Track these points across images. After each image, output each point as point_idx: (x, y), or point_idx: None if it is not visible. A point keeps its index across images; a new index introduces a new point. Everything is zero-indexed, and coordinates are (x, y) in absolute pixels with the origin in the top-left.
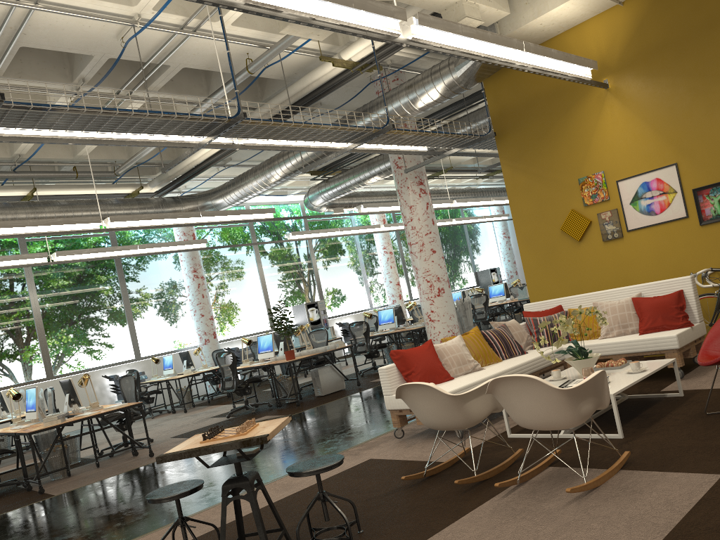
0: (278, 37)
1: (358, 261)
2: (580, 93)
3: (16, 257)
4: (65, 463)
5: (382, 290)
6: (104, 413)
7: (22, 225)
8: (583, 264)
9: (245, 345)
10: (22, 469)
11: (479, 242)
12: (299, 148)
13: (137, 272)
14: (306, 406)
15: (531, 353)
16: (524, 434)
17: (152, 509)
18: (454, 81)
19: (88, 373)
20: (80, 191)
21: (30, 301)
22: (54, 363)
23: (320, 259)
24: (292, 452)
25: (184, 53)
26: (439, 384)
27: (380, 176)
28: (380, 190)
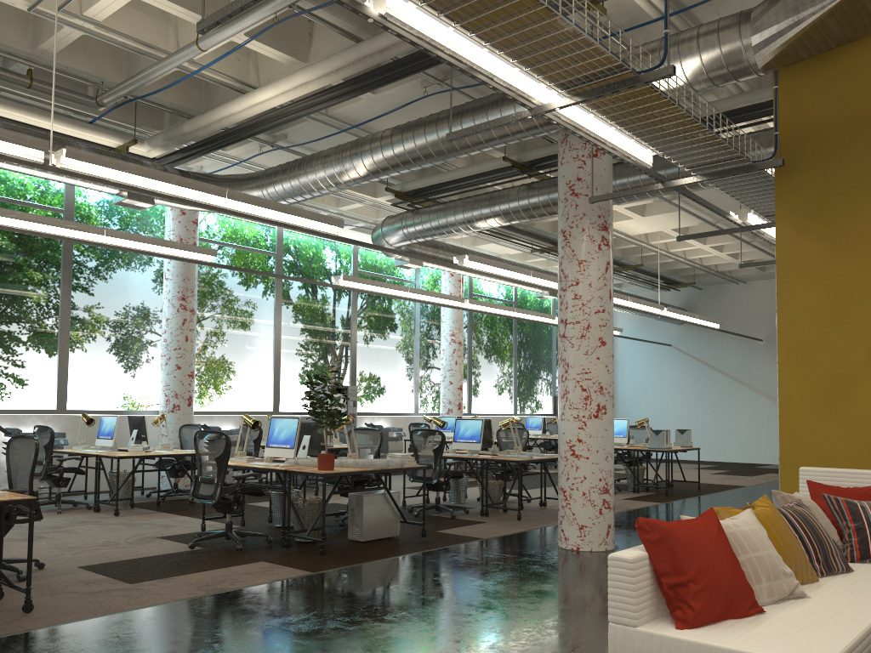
0: None
1: (412, 344)
2: None
3: None
4: None
5: (434, 392)
6: None
7: None
8: None
9: (231, 426)
10: None
11: None
12: (477, 72)
13: (93, 279)
14: (336, 558)
15: (865, 573)
16: None
17: None
18: (742, 53)
19: None
20: (31, 118)
21: None
22: None
23: (364, 328)
24: None
25: None
26: (743, 623)
27: (506, 218)
28: None
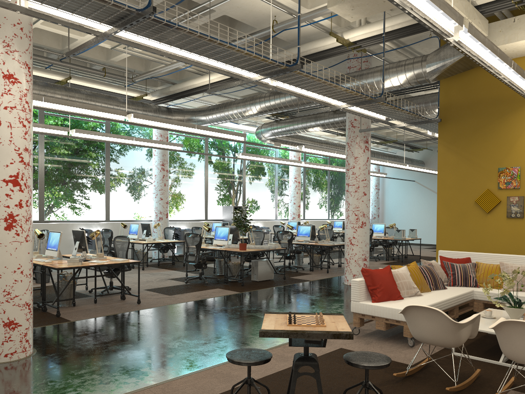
0: (303, 10)
1: (274, 183)
2: (516, 106)
3: (46, 126)
4: (73, 295)
5: (285, 208)
6: (113, 264)
7: (71, 105)
8: (486, 230)
9: (184, 227)
10: (42, 294)
11: None
12: (309, 98)
13: (119, 156)
14: (248, 287)
15: (450, 289)
16: (466, 355)
17: (172, 353)
18: (422, 75)
19: (70, 223)
20: (101, 87)
21: (38, 160)
22: (46, 211)
23: (249, 175)
24: None
25: (231, 4)
26: (394, 301)
27: (323, 127)
28: (301, 135)
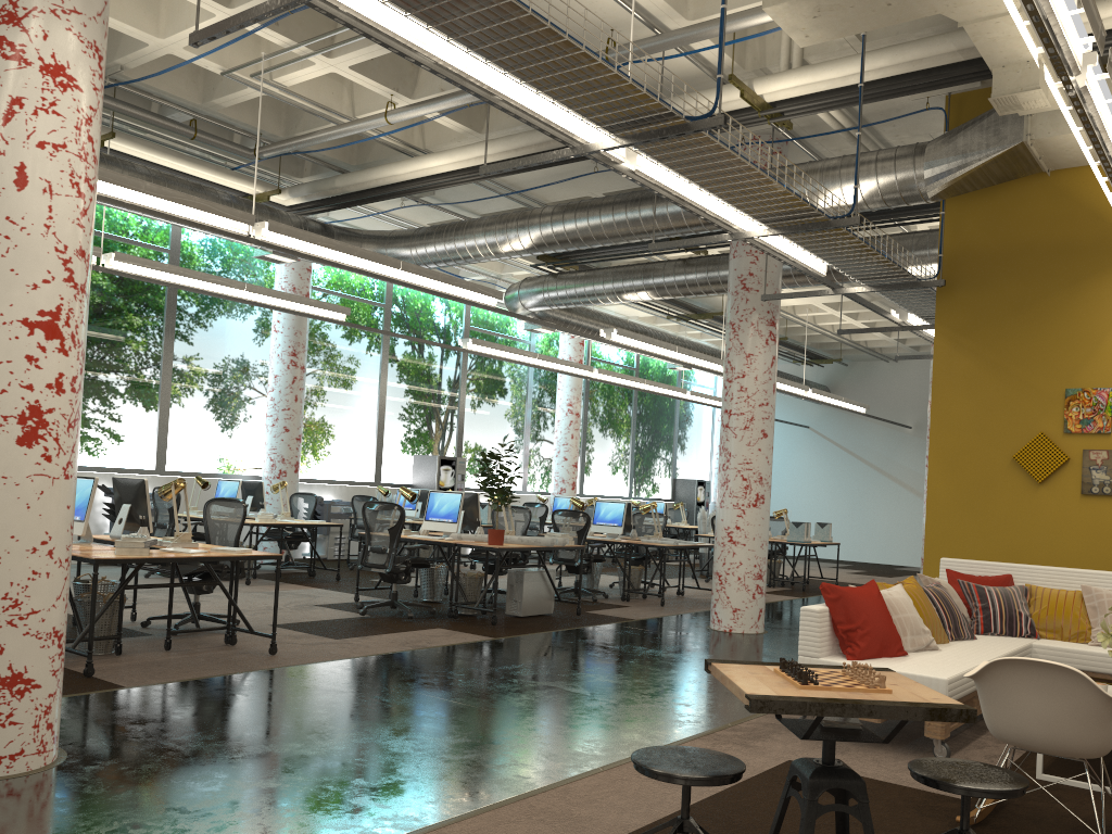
0: (677, 21)
1: (523, 412)
2: (1106, 262)
3: None
4: (118, 628)
5: (545, 468)
6: (221, 558)
7: (133, 187)
8: (1036, 520)
9: (330, 497)
10: None
11: (689, 436)
12: (694, 207)
13: (197, 328)
14: (507, 629)
15: (985, 640)
16: (1072, 781)
17: (408, 765)
18: (914, 183)
19: None
20: (178, 164)
21: None
22: None
23: (473, 393)
24: (592, 711)
25: None
26: (893, 659)
27: (659, 293)
28: None
